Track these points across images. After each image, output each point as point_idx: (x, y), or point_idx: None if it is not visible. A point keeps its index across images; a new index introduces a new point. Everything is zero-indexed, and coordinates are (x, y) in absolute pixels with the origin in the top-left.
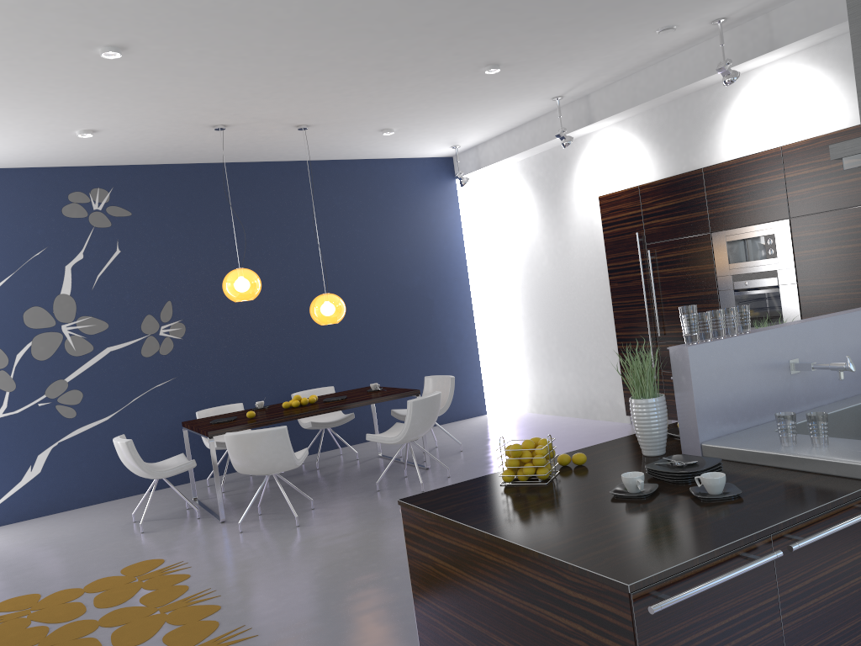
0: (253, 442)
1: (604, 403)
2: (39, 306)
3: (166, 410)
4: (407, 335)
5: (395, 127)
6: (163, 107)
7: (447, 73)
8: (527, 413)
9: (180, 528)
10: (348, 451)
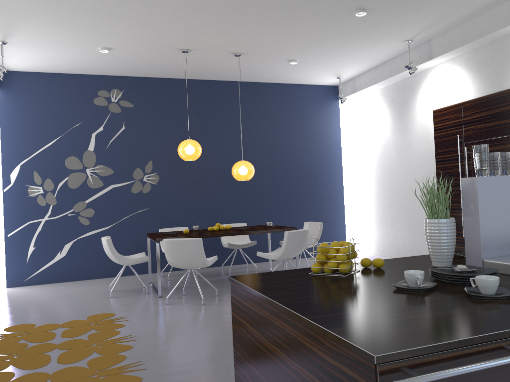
0: (179, 246)
1: (426, 252)
2: (74, 156)
3: (143, 227)
4: (298, 196)
5: (298, 58)
6: (147, 32)
7: (330, 15)
8: (373, 255)
9: (133, 297)
10: (252, 265)
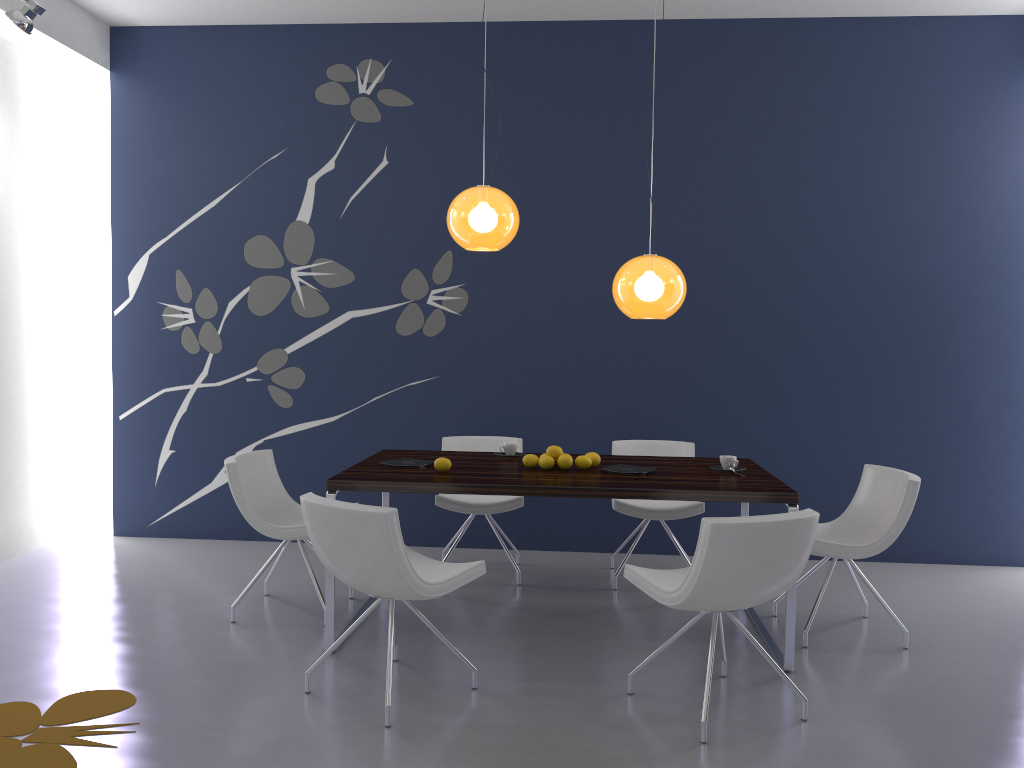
0: (329, 525)
1: None
2: (265, 235)
3: (419, 425)
4: (884, 374)
5: None
6: None
7: None
8: None
9: (274, 637)
10: None
